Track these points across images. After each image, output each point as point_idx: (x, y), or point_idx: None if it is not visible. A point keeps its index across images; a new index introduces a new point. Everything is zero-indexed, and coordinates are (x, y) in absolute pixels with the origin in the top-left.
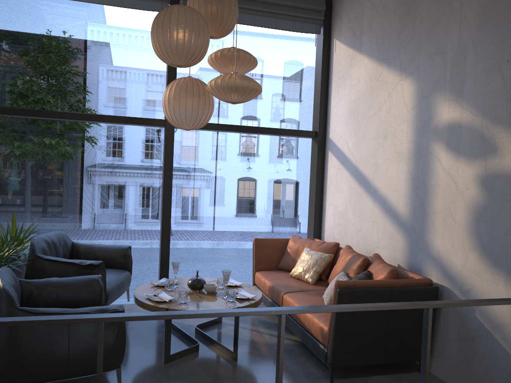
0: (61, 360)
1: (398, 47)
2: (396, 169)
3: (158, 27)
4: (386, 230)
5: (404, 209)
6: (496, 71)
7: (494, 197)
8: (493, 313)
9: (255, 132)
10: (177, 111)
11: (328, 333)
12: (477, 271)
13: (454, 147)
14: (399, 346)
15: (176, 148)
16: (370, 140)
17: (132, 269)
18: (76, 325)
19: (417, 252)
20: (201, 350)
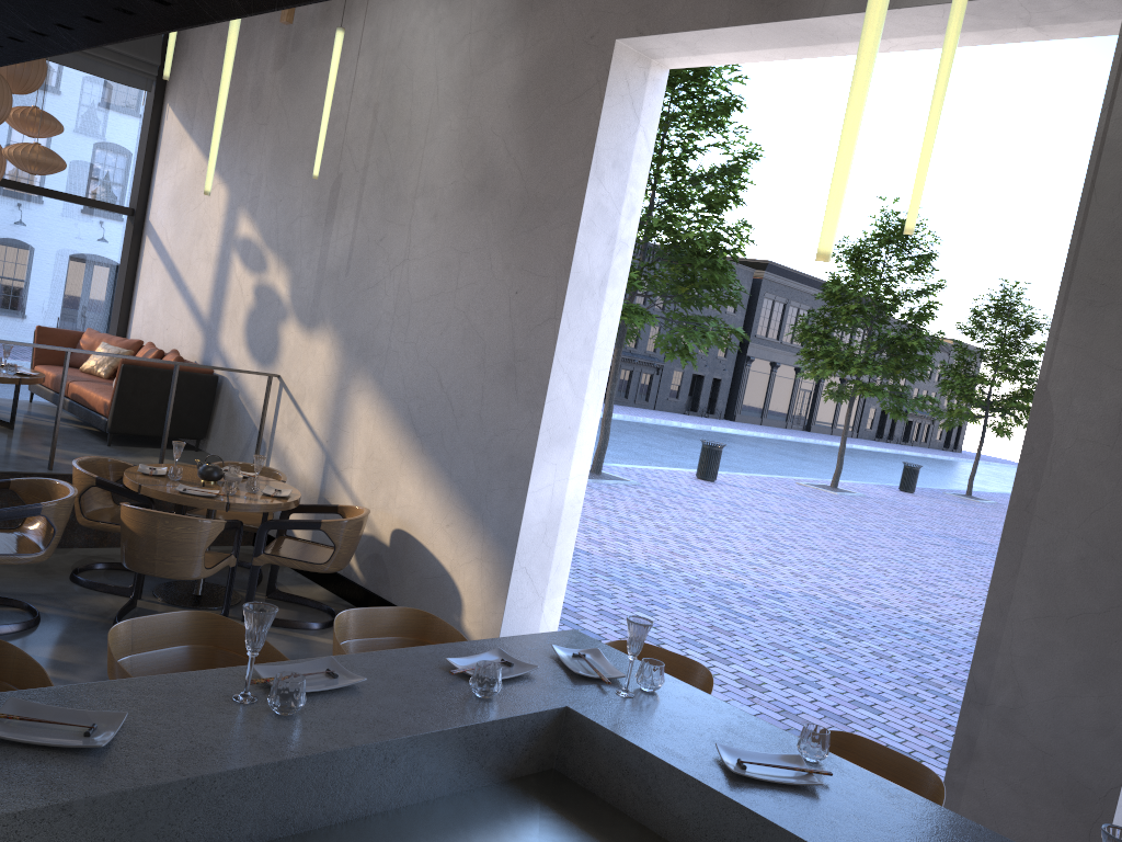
0: None
1: (222, 150)
2: (205, 270)
3: None
4: (190, 328)
5: (206, 309)
6: (274, 205)
7: (260, 303)
8: (248, 392)
9: (51, 197)
10: None
11: (111, 404)
12: (244, 361)
13: (245, 259)
14: (177, 423)
15: None
16: (187, 235)
17: None
18: None
19: (210, 349)
20: None
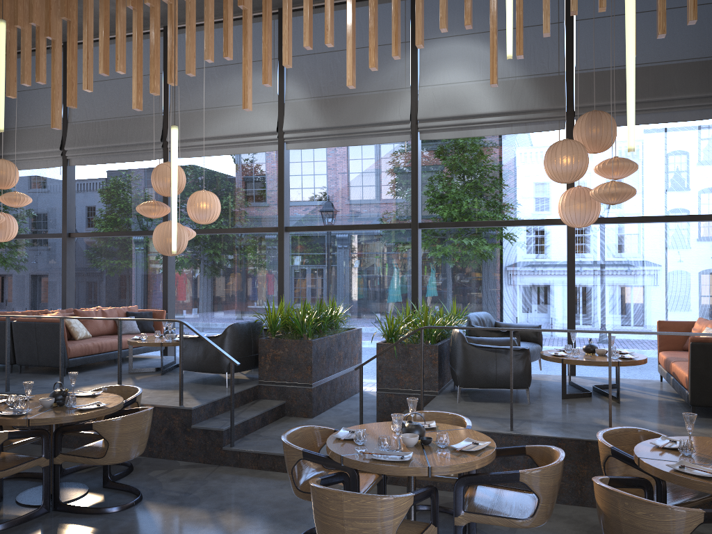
0: (492, 375)
1: None
2: None
3: (547, 159)
4: None
5: None
6: None
7: None
8: None
9: (654, 221)
10: (568, 215)
11: (688, 378)
12: None
13: None
14: None
15: (578, 242)
16: None
17: (544, 346)
18: (500, 356)
19: None
20: (593, 397)
